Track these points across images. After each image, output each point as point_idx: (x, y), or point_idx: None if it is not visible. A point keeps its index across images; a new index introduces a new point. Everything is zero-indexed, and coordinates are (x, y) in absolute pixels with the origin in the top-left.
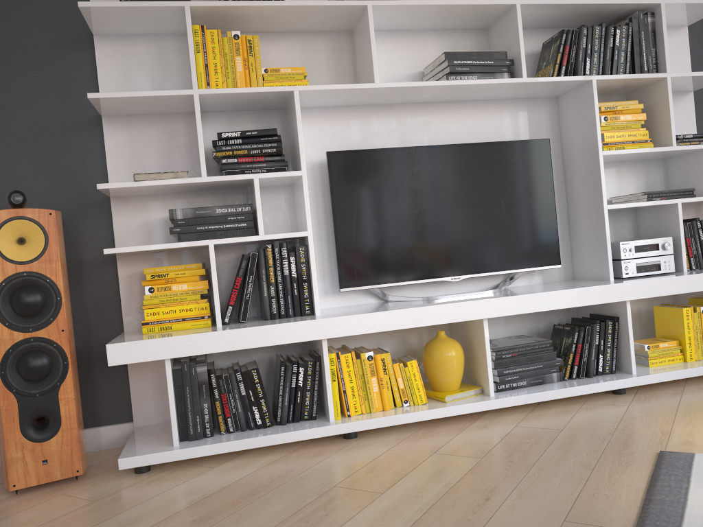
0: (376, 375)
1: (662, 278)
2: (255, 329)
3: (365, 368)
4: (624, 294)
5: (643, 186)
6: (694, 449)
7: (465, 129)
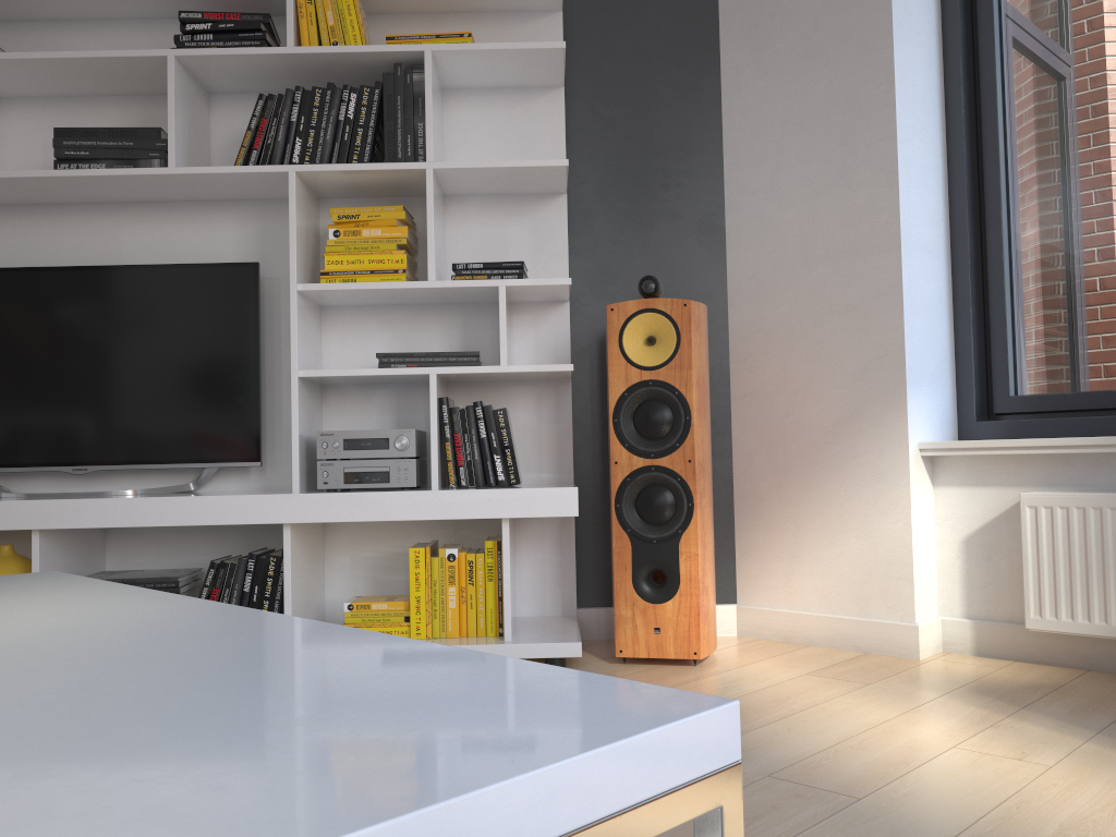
0: None
1: (335, 494)
2: None
3: None
4: (262, 513)
5: (459, 346)
6: None
7: (153, 244)
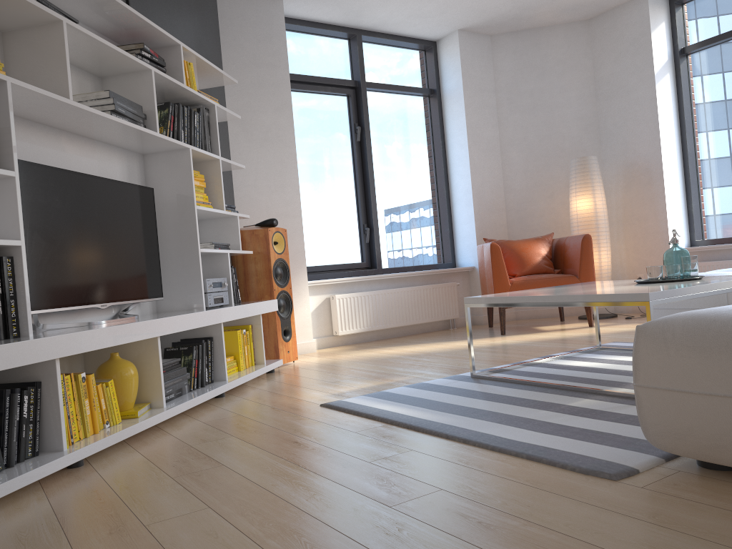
0: (88, 396)
1: (239, 305)
2: (11, 345)
3: (82, 390)
4: (226, 316)
5: None
6: (331, 400)
7: (89, 164)
